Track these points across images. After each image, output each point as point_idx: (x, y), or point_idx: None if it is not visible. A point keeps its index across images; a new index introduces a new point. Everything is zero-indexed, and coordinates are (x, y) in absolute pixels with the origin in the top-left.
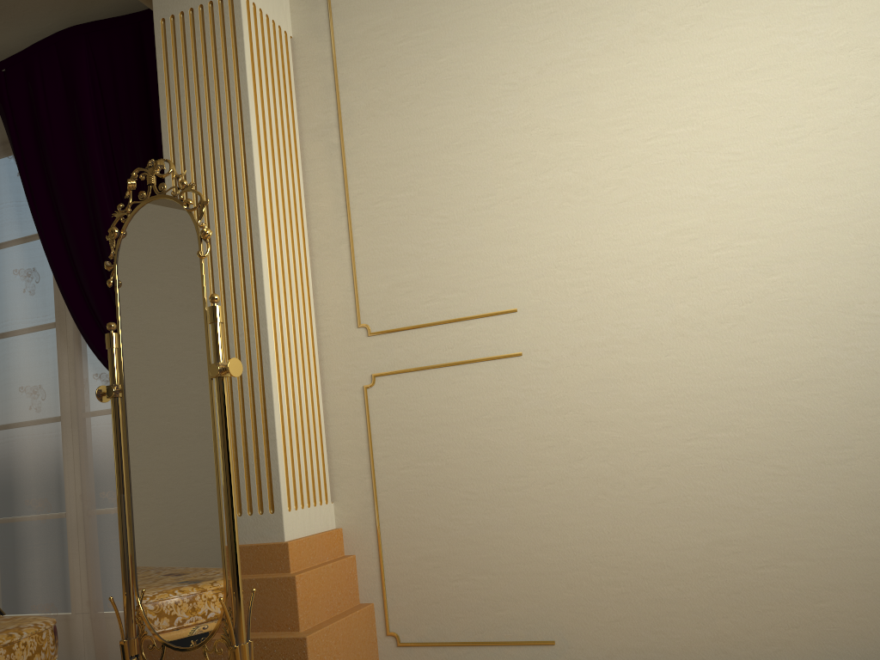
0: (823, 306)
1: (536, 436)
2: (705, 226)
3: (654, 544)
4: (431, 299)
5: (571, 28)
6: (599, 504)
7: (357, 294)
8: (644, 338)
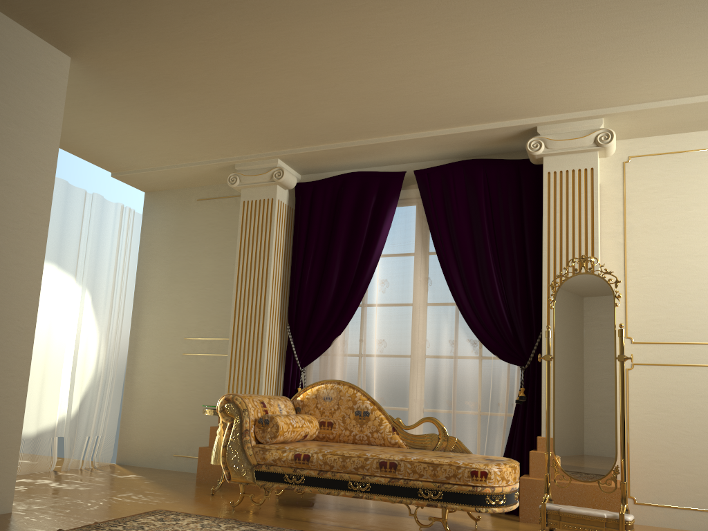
0: None
1: None
2: None
3: None
4: (672, 330)
5: None
6: None
7: (627, 321)
8: None
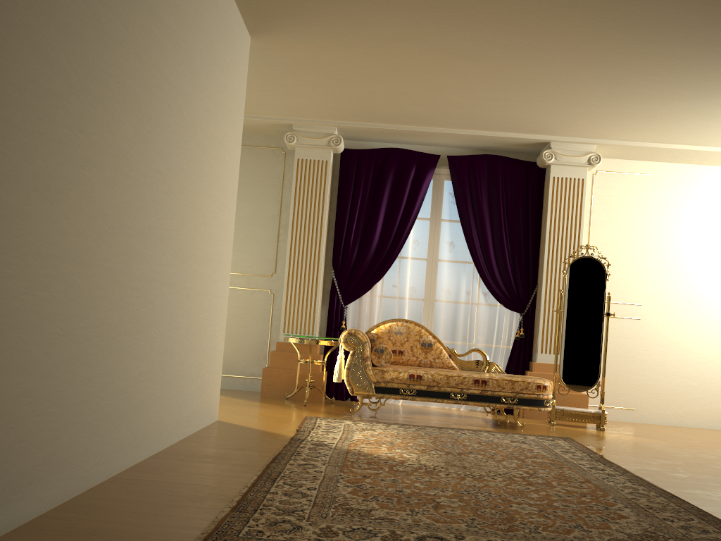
0: None
1: (640, 345)
2: (702, 294)
3: (670, 383)
4: (612, 294)
5: (675, 220)
6: (655, 369)
7: None
8: (678, 322)
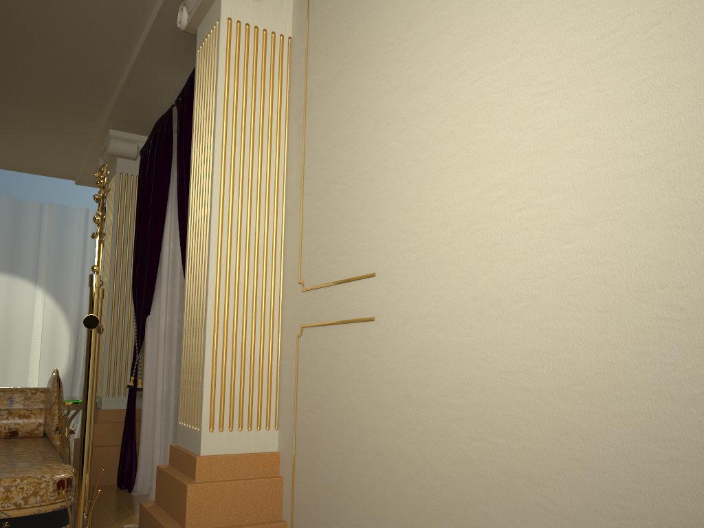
0: (618, 288)
1: (376, 404)
2: (511, 180)
3: None
4: (333, 260)
5: None
6: (407, 488)
7: (300, 254)
8: (453, 313)
